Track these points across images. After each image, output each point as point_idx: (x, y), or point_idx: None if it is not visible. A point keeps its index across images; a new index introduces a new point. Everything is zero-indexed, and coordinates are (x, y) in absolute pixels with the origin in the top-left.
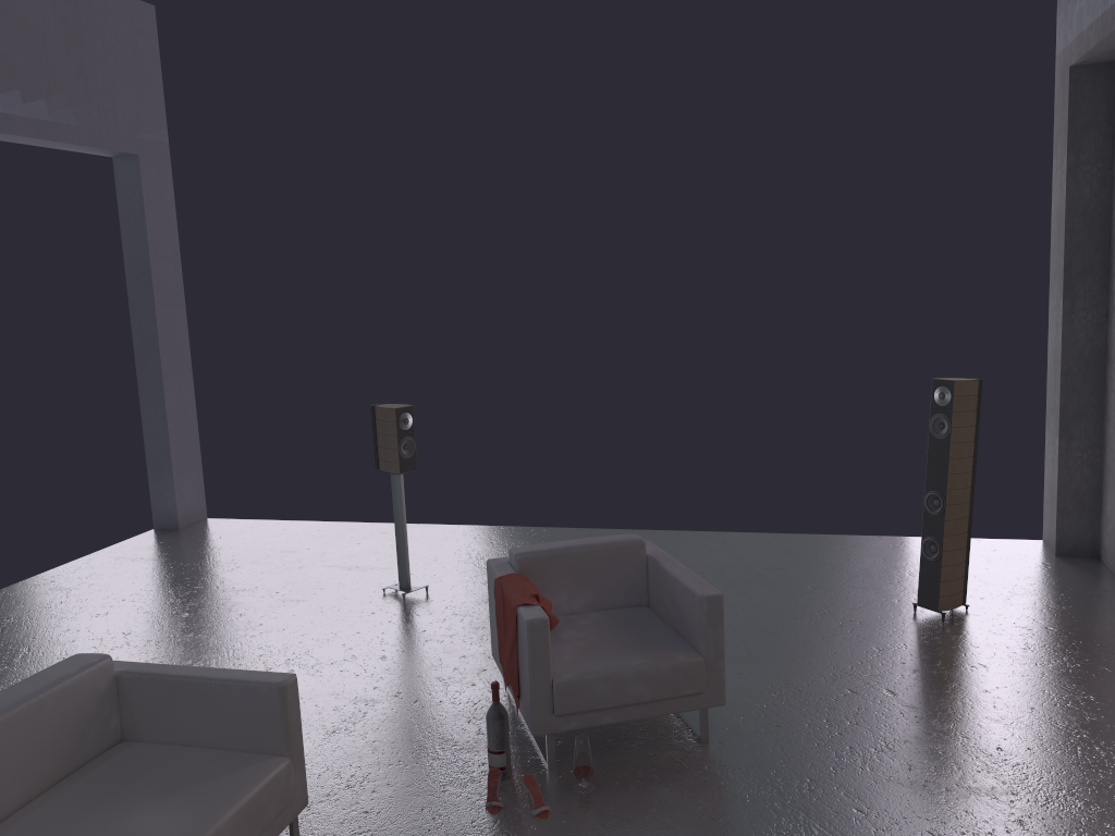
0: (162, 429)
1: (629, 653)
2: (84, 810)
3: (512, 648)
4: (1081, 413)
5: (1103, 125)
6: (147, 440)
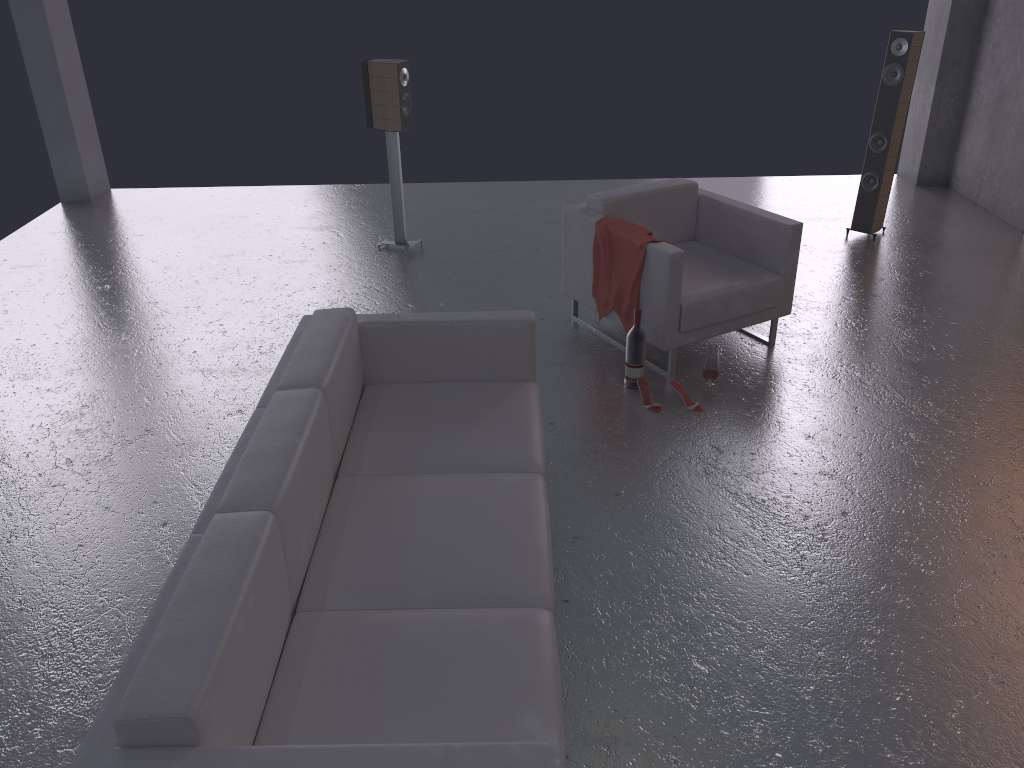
0: (57, 92)
1: (727, 278)
2: (414, 440)
3: (636, 280)
4: (956, 63)
5: None
6: (40, 105)
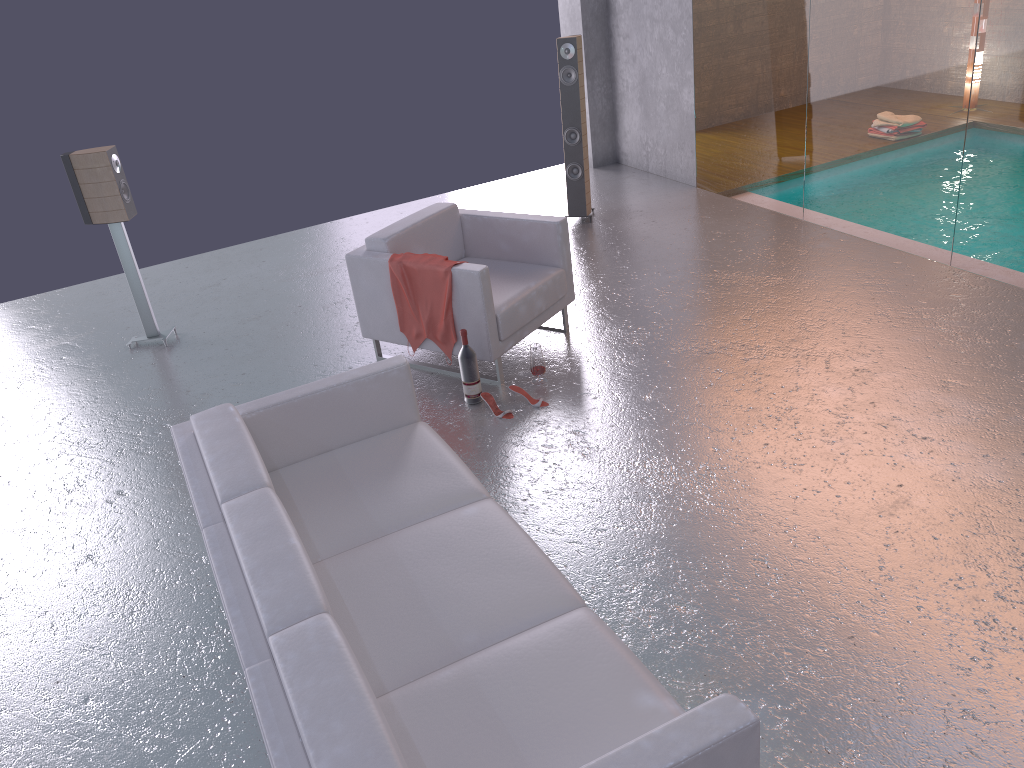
0: None
1: (520, 281)
2: (352, 509)
3: (448, 304)
4: (597, 57)
5: None
6: None
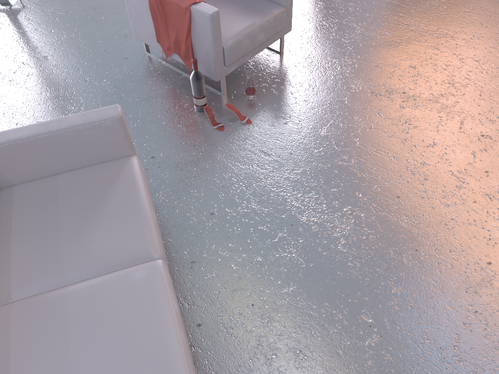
0: None
1: (249, 17)
2: (51, 250)
3: (187, 34)
4: None
5: None
6: None
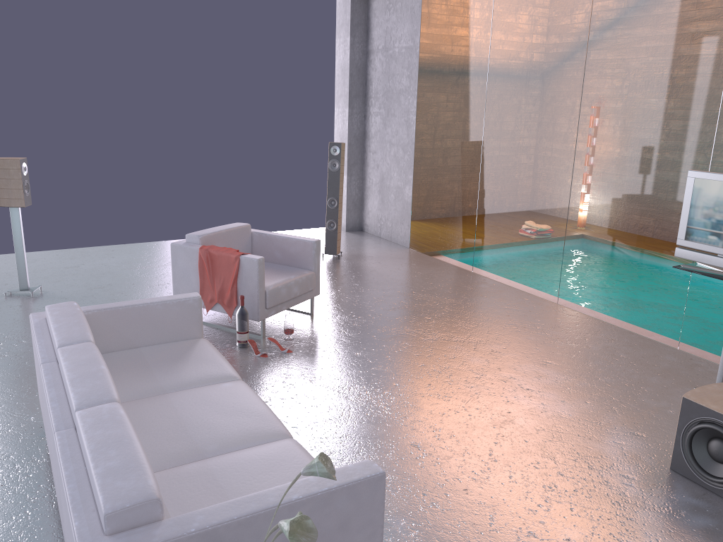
0: None
1: (285, 274)
2: (146, 377)
3: (234, 280)
4: (355, 163)
5: (363, 25)
6: None
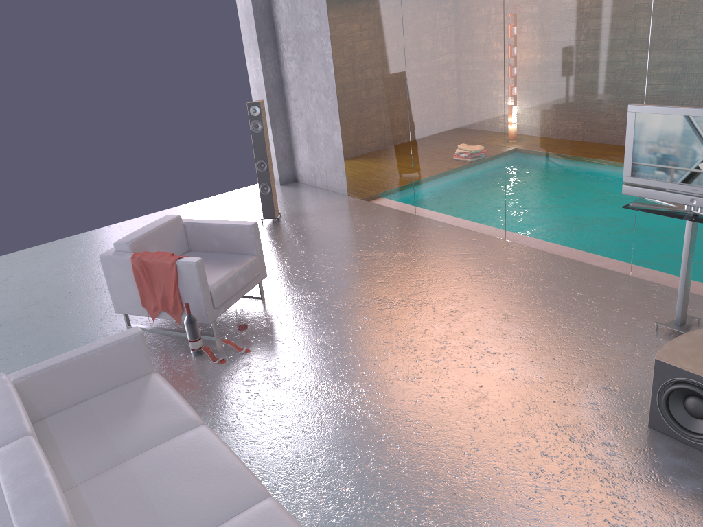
0: None
1: (227, 266)
2: (101, 443)
3: (175, 286)
4: (277, 113)
5: None
6: None
